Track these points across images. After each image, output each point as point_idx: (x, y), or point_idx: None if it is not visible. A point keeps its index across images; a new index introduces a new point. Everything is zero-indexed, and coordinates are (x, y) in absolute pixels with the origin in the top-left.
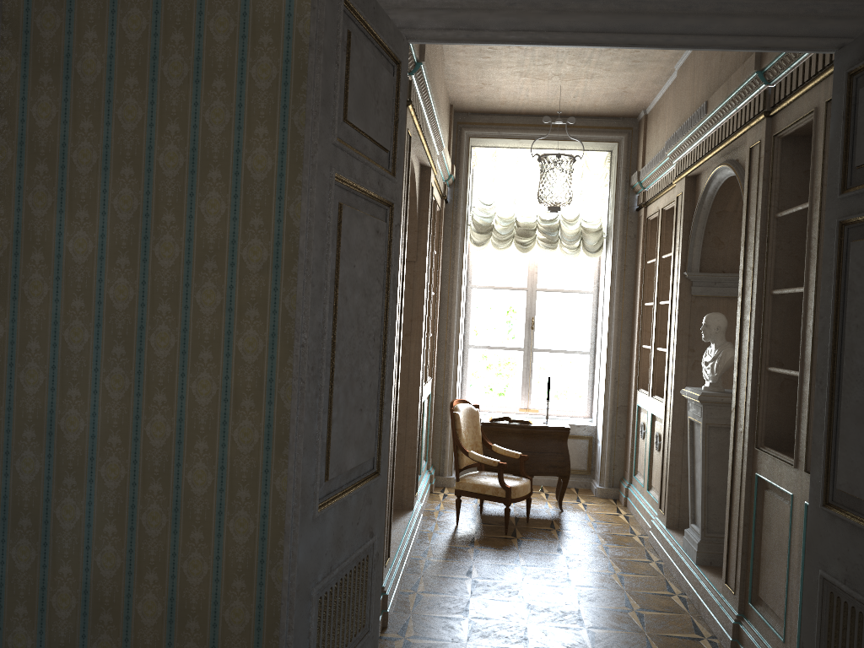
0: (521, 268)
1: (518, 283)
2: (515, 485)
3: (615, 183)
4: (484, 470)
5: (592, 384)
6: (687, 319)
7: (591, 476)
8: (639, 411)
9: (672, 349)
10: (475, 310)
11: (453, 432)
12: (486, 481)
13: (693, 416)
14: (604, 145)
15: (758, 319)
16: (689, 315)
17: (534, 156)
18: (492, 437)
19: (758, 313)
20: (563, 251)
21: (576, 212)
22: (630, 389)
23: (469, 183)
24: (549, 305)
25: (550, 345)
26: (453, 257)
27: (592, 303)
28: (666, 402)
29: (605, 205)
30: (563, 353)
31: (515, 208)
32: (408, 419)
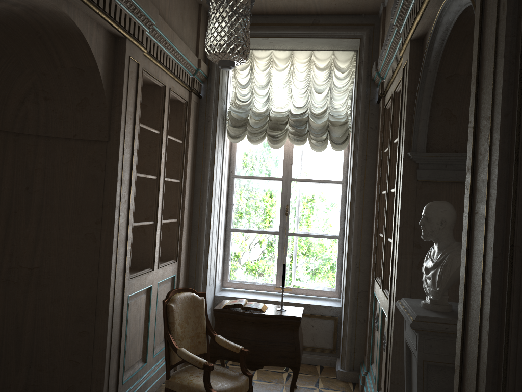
0: (278, 160)
1: (275, 174)
2: (223, 389)
3: (357, 77)
4: (209, 361)
5: (341, 266)
6: (412, 208)
7: (336, 354)
8: (376, 299)
9: (396, 244)
10: (236, 197)
11: (165, 326)
12: (195, 381)
13: (410, 342)
14: (348, 43)
15: (502, 213)
16: (415, 204)
17: (286, 57)
18: (224, 324)
19: (504, 201)
20: (311, 143)
21: (325, 107)
22: (370, 275)
23: (227, 82)
24: (302, 193)
25: (303, 230)
26: (205, 148)
27: (341, 192)
28: (391, 305)
29: (352, 102)
30: (314, 237)
31: (268, 105)
32: (98, 317)
